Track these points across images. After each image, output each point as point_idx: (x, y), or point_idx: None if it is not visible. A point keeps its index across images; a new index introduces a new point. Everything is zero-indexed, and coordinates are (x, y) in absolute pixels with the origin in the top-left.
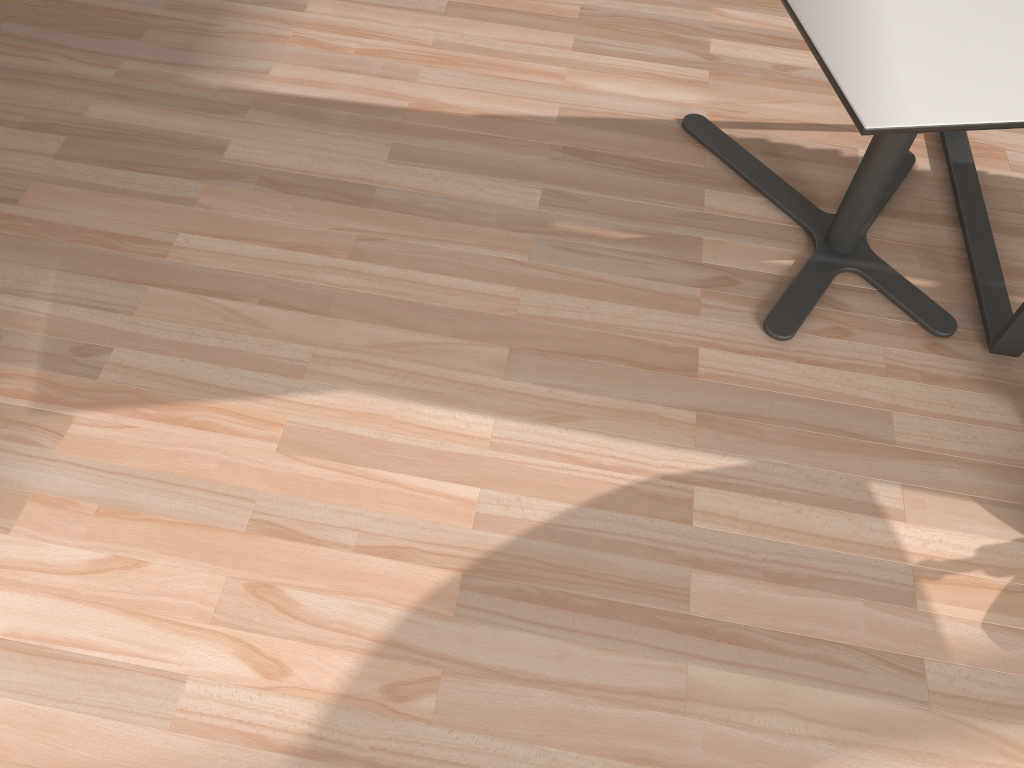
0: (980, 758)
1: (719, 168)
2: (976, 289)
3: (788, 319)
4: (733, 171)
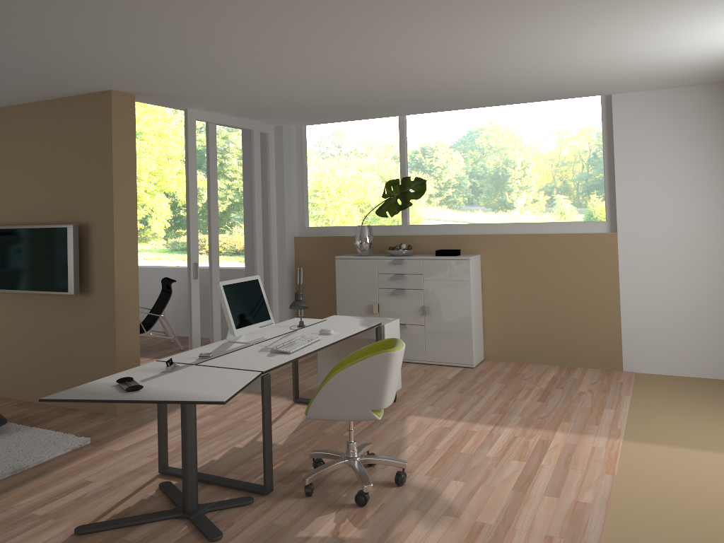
0: (397, 542)
1: (115, 531)
2: (240, 488)
3: (214, 531)
4: (122, 527)
